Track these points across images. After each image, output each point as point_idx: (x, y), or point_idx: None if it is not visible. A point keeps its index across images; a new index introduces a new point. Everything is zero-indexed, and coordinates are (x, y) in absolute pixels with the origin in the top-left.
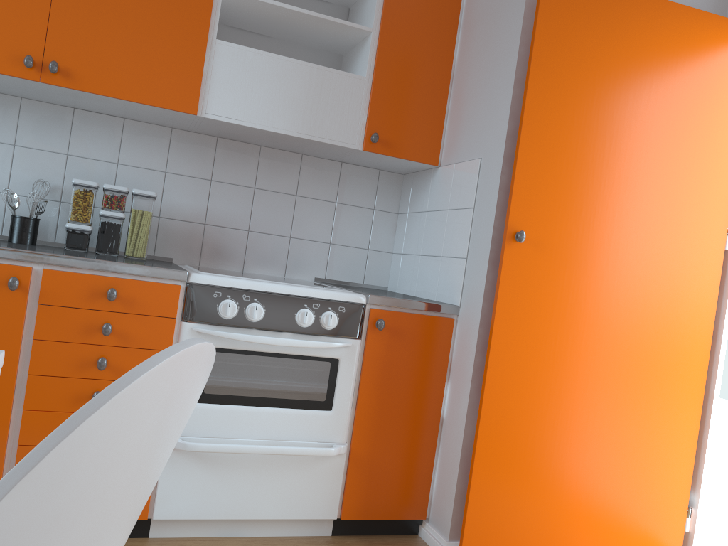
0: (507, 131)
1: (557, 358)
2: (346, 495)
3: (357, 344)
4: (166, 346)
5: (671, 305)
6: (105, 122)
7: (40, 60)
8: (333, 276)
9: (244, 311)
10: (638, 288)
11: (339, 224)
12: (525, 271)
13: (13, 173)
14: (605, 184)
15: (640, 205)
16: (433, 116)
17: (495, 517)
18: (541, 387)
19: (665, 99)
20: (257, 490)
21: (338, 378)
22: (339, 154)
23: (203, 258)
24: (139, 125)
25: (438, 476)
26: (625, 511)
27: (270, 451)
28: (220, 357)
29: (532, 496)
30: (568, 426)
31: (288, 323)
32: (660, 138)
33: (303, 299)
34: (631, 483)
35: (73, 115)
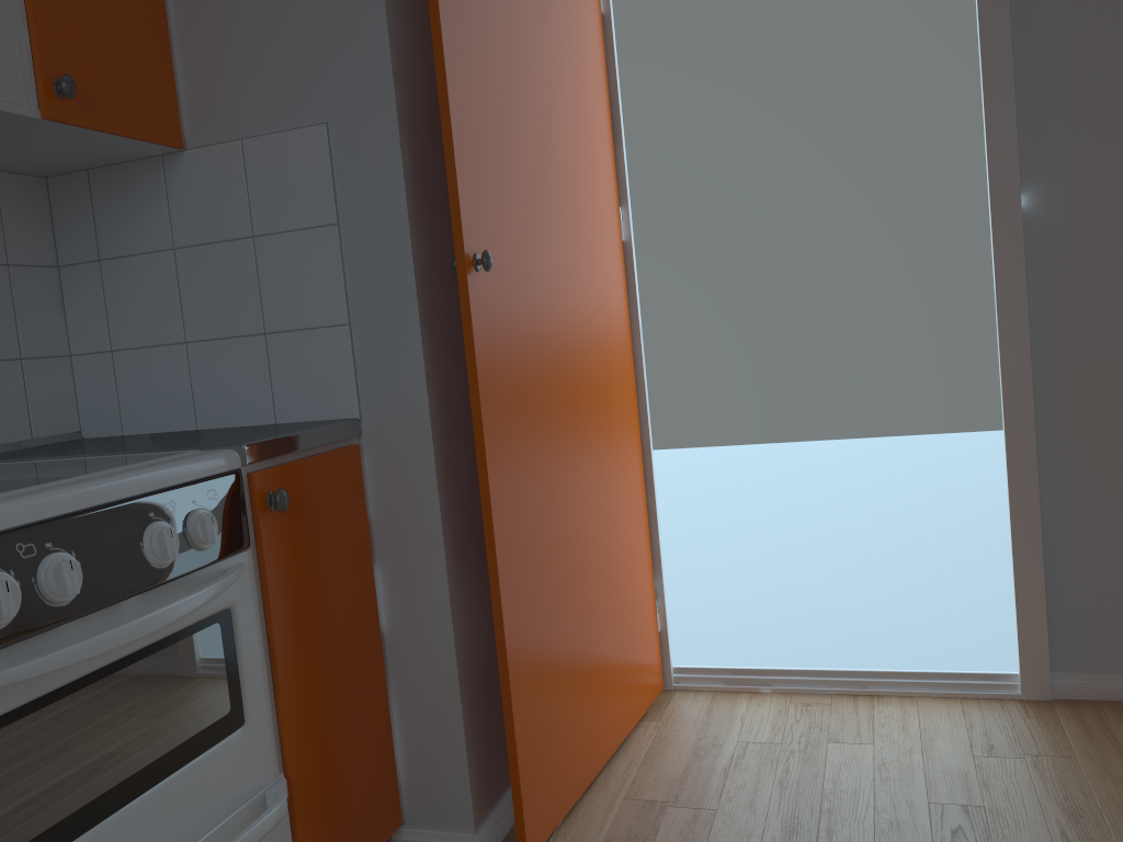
0: (392, 67)
1: (544, 455)
2: None
3: (252, 559)
4: None
5: (605, 332)
6: None
7: None
8: None
9: (35, 587)
10: (581, 316)
11: None
12: (494, 322)
13: None
14: (532, 157)
15: (562, 187)
16: (151, 38)
17: (542, 746)
18: (540, 510)
19: (552, 15)
20: None
21: (240, 649)
22: None
23: None
24: None
25: (405, 738)
26: (624, 641)
27: None
28: (4, 741)
29: (563, 684)
30: (570, 555)
31: (135, 572)
32: (558, 79)
33: (143, 502)
34: (622, 600)
35: None
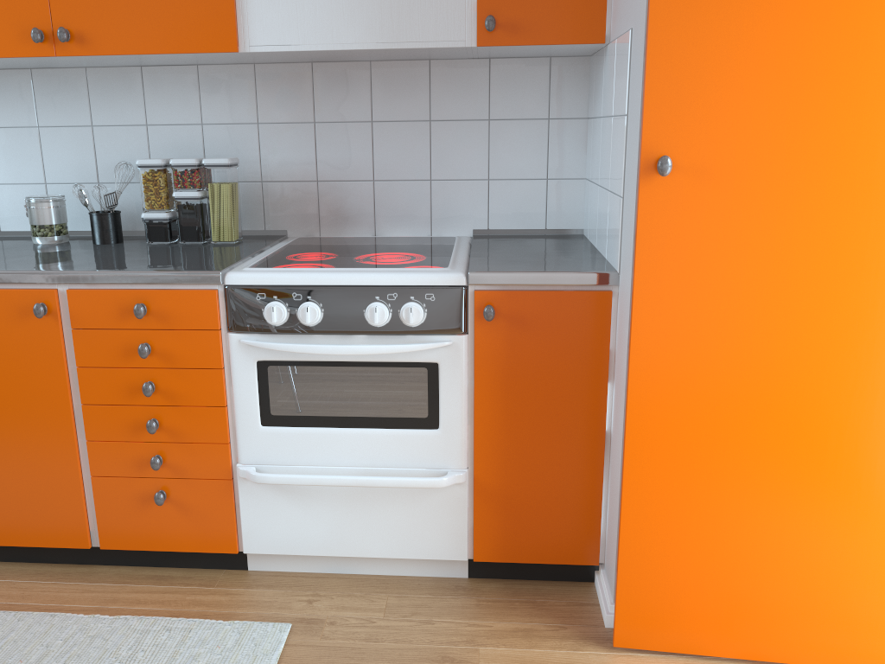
0: None
1: (755, 355)
2: (476, 532)
3: (462, 341)
4: (215, 364)
5: None
6: (177, 75)
7: (50, 29)
8: (499, 224)
9: (296, 313)
10: None
11: (498, 150)
12: (682, 220)
13: (98, 158)
14: (839, 40)
15: None
16: None
17: (666, 584)
18: (729, 401)
19: None
20: (357, 524)
21: (440, 388)
22: (466, 53)
23: (323, 225)
24: (215, 70)
25: (608, 512)
26: None
27: (357, 483)
28: (282, 371)
29: (726, 558)
30: (786, 459)
31: (356, 323)
32: None
33: (374, 290)
34: None
35: (142, 75)
